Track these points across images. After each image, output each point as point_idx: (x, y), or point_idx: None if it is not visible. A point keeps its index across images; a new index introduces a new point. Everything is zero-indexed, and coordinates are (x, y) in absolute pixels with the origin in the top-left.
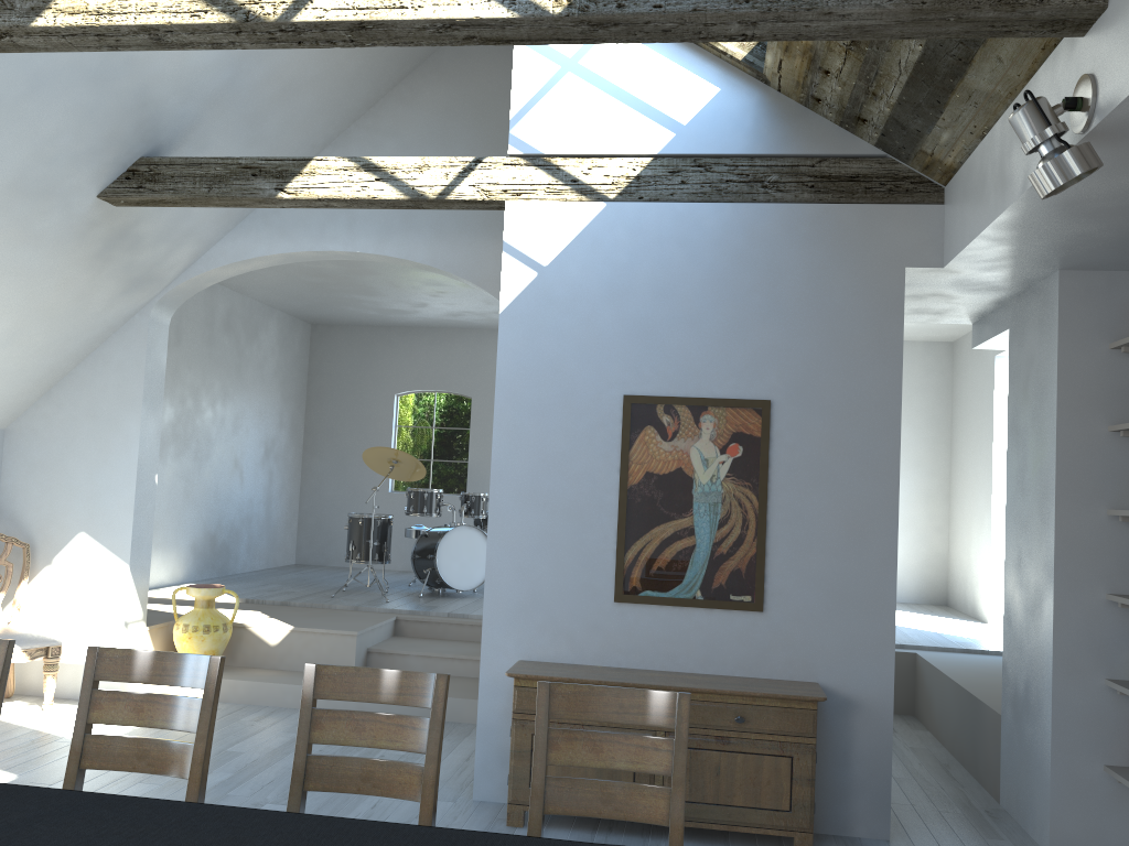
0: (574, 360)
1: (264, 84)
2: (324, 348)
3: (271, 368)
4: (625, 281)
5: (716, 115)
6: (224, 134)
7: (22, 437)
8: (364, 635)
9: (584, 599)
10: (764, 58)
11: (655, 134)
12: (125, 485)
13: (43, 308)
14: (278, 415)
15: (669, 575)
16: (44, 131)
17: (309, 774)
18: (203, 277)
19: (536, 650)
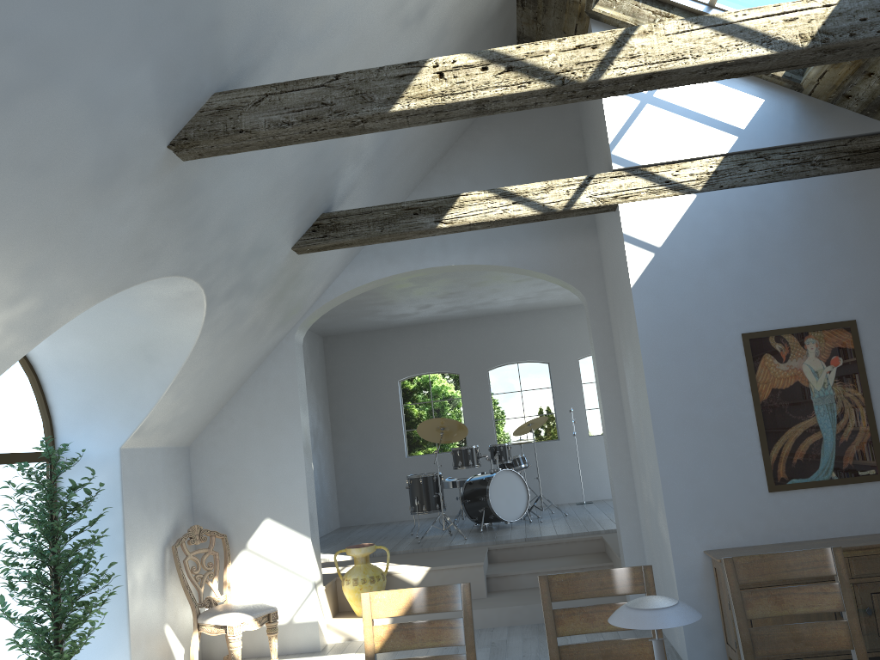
0: (697, 314)
1: (397, 147)
2: (336, 354)
3: (308, 374)
4: (724, 249)
5: (765, 118)
6: (367, 189)
7: (205, 450)
8: (484, 564)
9: (745, 494)
10: (798, 73)
11: (723, 139)
12: (296, 474)
13: (238, 343)
14: (316, 411)
15: (807, 464)
16: (281, 201)
17: (754, 644)
18: (330, 302)
19: (715, 540)
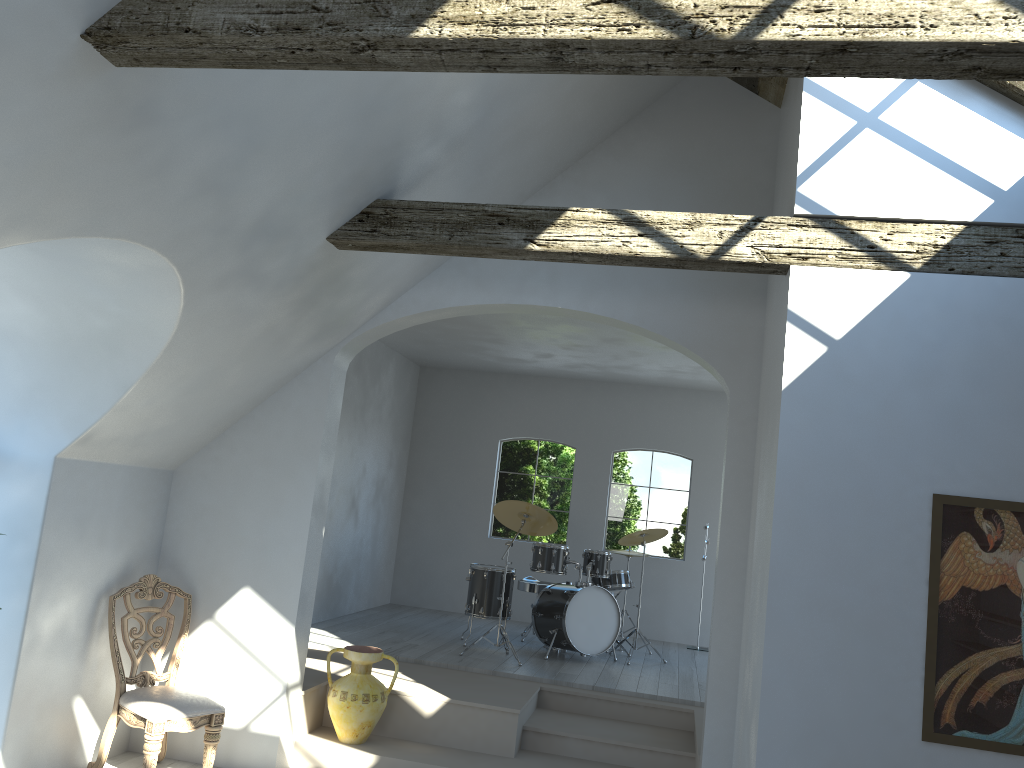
0: (872, 449)
1: (503, 128)
2: (431, 390)
3: (387, 409)
4: (934, 362)
5: None
6: (452, 179)
7: (191, 480)
8: (522, 711)
9: (884, 734)
10: None
11: (970, 200)
12: (295, 538)
13: (243, 351)
14: (388, 455)
15: (992, 714)
16: (303, 167)
17: None
18: (390, 324)
19: None
